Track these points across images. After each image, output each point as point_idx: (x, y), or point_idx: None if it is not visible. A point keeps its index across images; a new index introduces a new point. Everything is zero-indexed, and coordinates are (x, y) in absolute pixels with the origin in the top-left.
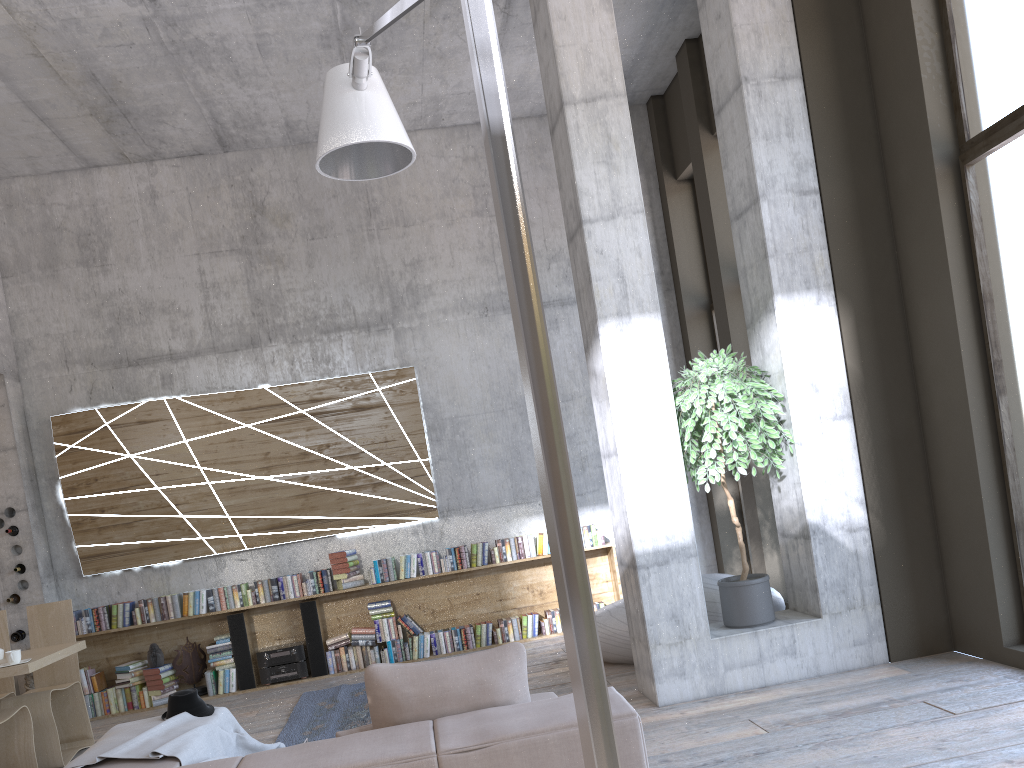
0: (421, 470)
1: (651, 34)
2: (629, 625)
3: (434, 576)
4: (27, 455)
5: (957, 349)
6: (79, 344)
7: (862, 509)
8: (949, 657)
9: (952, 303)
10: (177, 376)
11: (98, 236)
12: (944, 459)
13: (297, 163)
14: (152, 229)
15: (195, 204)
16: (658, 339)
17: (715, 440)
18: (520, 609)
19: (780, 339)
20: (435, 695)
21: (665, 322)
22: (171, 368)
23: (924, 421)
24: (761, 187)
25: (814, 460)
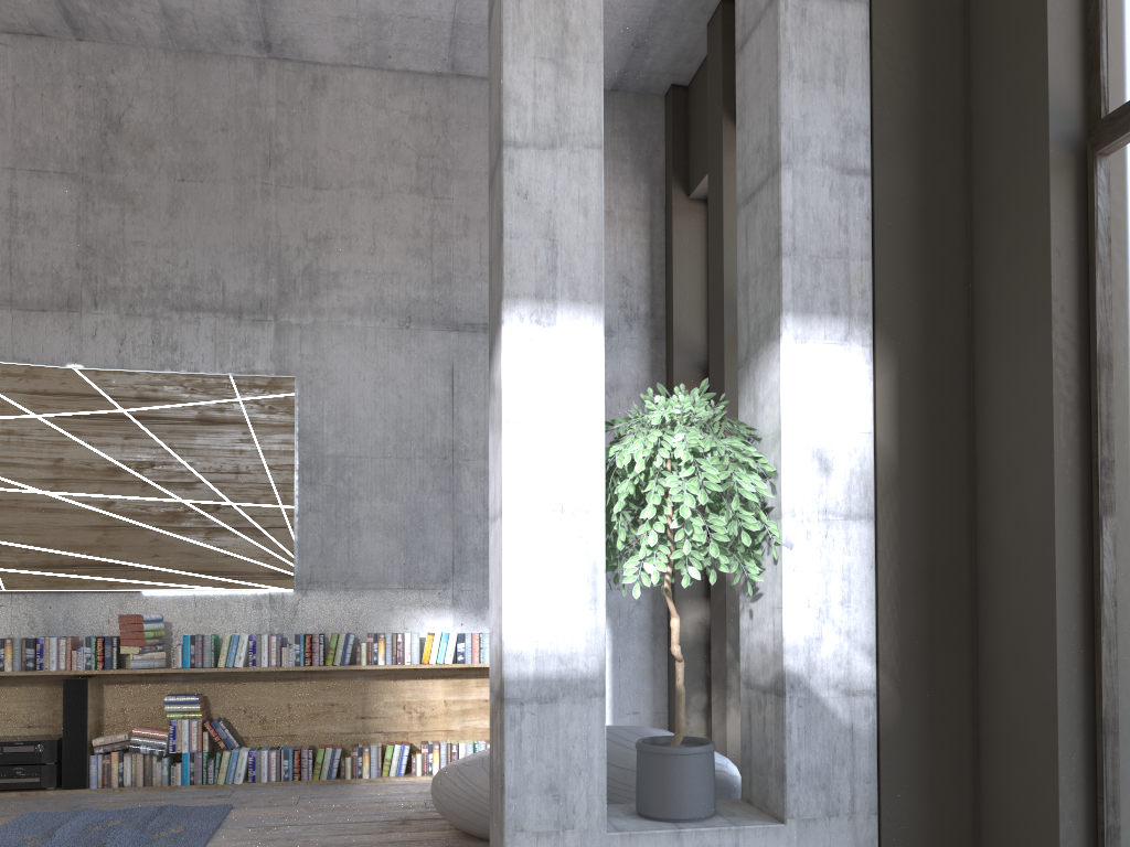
0: (280, 520)
1: None
2: (490, 789)
3: (268, 670)
4: None
5: (1048, 434)
6: None
7: (870, 663)
8: None
9: (1050, 361)
10: None
11: None
12: (1003, 604)
13: (179, 75)
14: None
15: (21, 101)
16: (594, 346)
17: (659, 518)
18: (388, 734)
19: (782, 382)
20: None
21: (647, 380)
22: None
23: (979, 543)
24: (786, 149)
25: (808, 575)
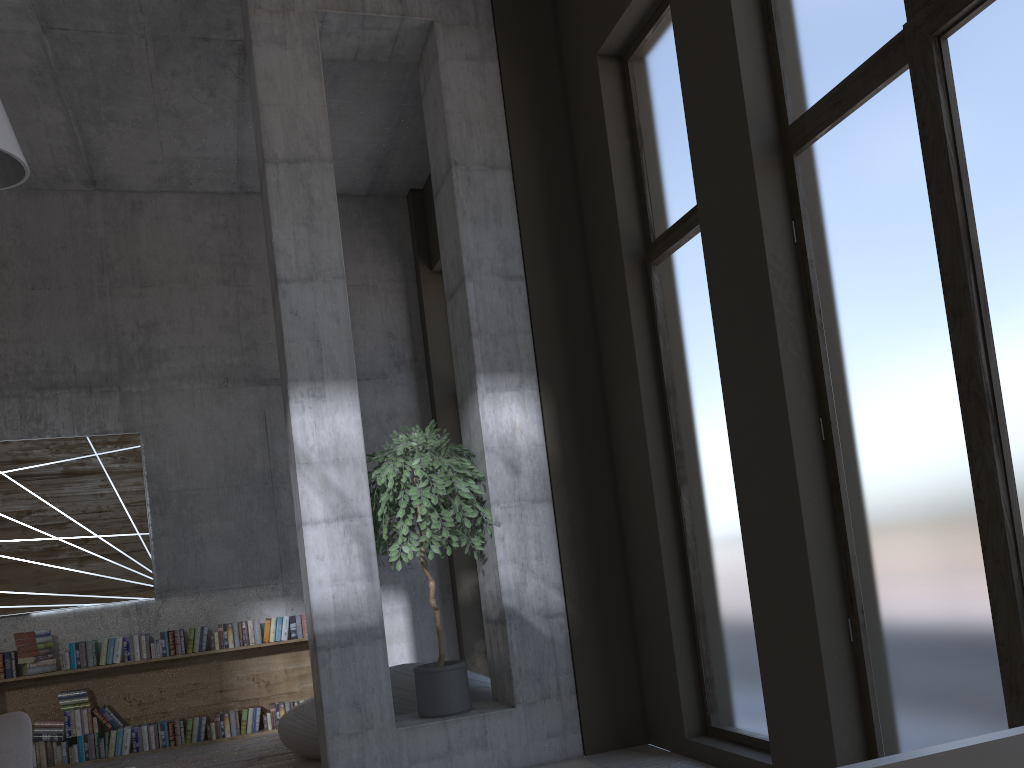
0: (139, 545)
1: (399, 125)
2: (316, 714)
3: (141, 662)
4: None
5: (644, 438)
6: None
7: (560, 595)
8: (641, 750)
9: (639, 393)
10: None
11: None
12: (637, 547)
13: (23, 208)
14: None
15: None
16: (353, 407)
17: (408, 516)
18: (243, 702)
19: (481, 418)
20: None
21: (417, 408)
22: None
23: (621, 509)
24: (467, 267)
25: (512, 542)
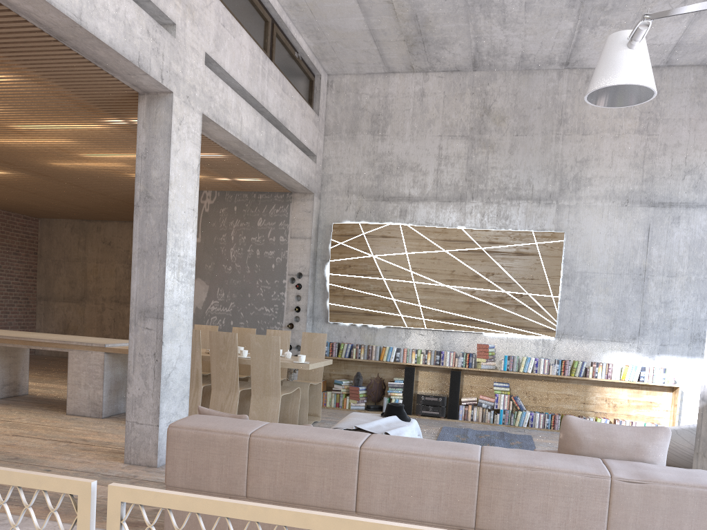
0: (551, 303)
1: None
2: (696, 443)
3: (543, 375)
4: (314, 244)
5: None
6: (357, 182)
7: None
8: None
9: None
10: (409, 212)
11: (383, 116)
12: None
13: (519, 83)
14: (416, 116)
15: (446, 103)
16: None
17: None
18: (596, 413)
19: None
20: (605, 444)
21: None
22: (407, 206)
23: None
24: None
25: None
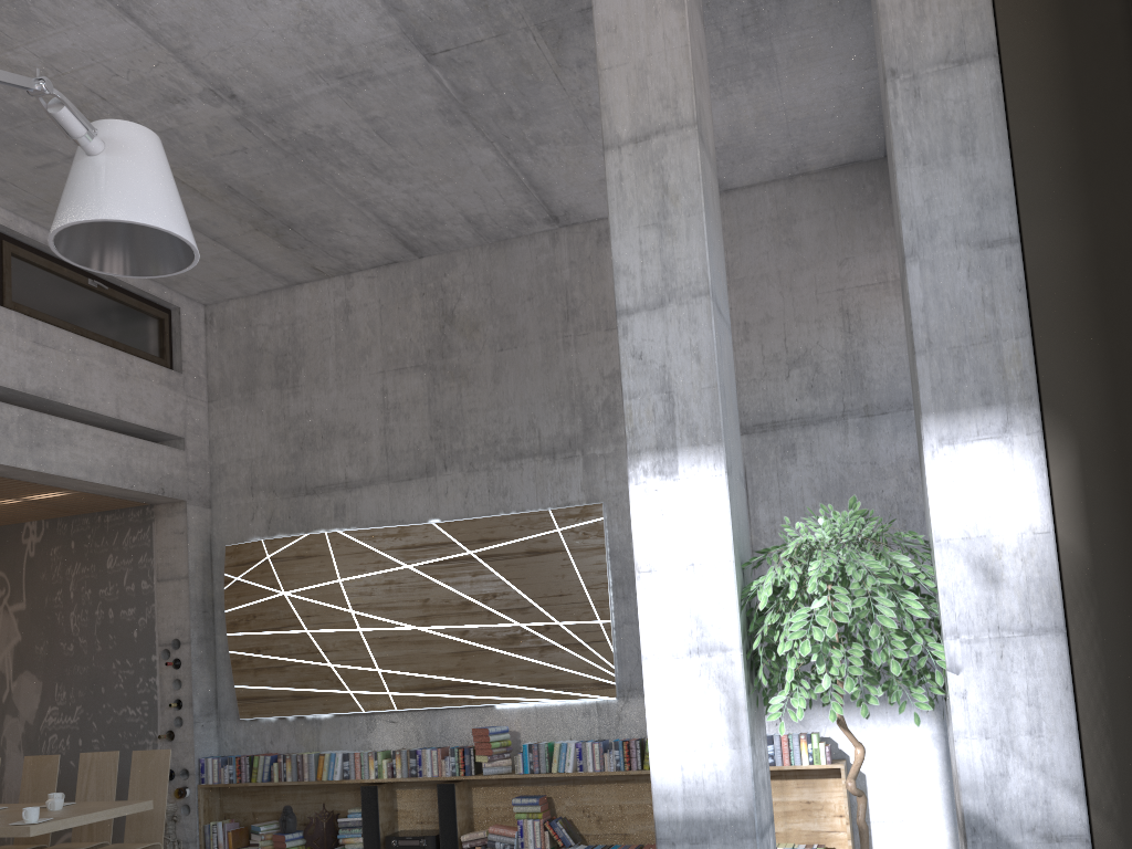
0: (599, 634)
1: None
2: None
3: (593, 775)
4: (204, 585)
5: None
6: (265, 470)
7: (1077, 802)
8: None
9: None
10: (349, 507)
11: (293, 356)
12: None
13: (493, 263)
14: (342, 346)
15: (385, 317)
16: (717, 486)
17: (795, 652)
18: None
19: (929, 490)
20: None
21: None
22: (345, 498)
23: None
24: (909, 241)
25: (982, 702)
